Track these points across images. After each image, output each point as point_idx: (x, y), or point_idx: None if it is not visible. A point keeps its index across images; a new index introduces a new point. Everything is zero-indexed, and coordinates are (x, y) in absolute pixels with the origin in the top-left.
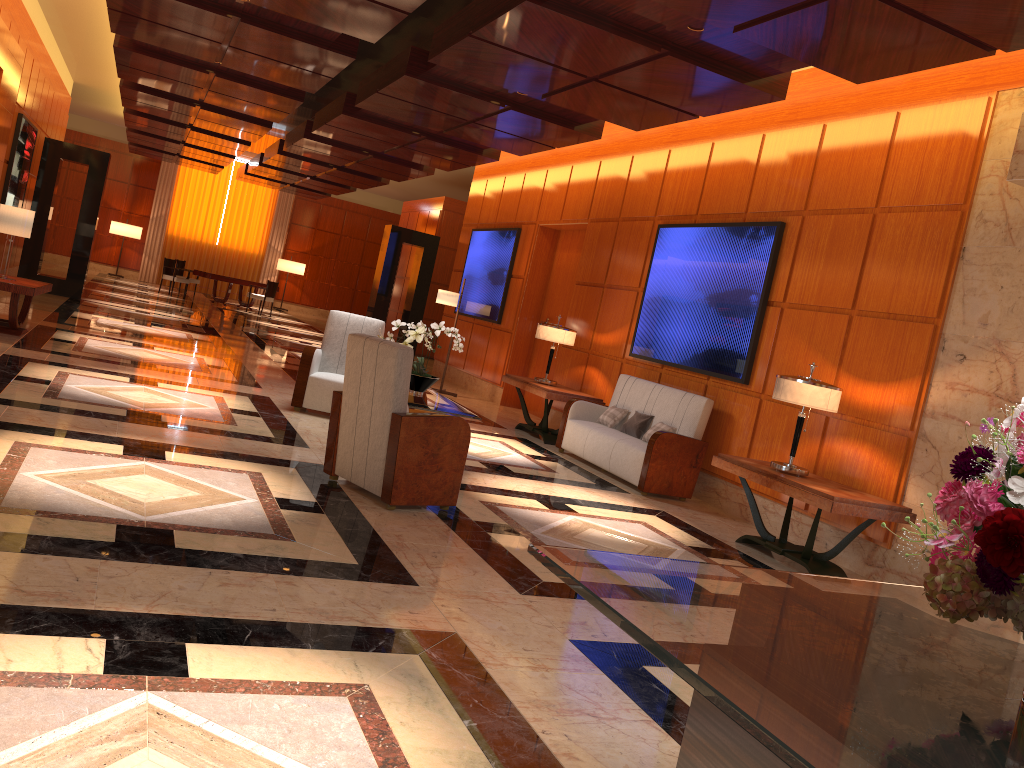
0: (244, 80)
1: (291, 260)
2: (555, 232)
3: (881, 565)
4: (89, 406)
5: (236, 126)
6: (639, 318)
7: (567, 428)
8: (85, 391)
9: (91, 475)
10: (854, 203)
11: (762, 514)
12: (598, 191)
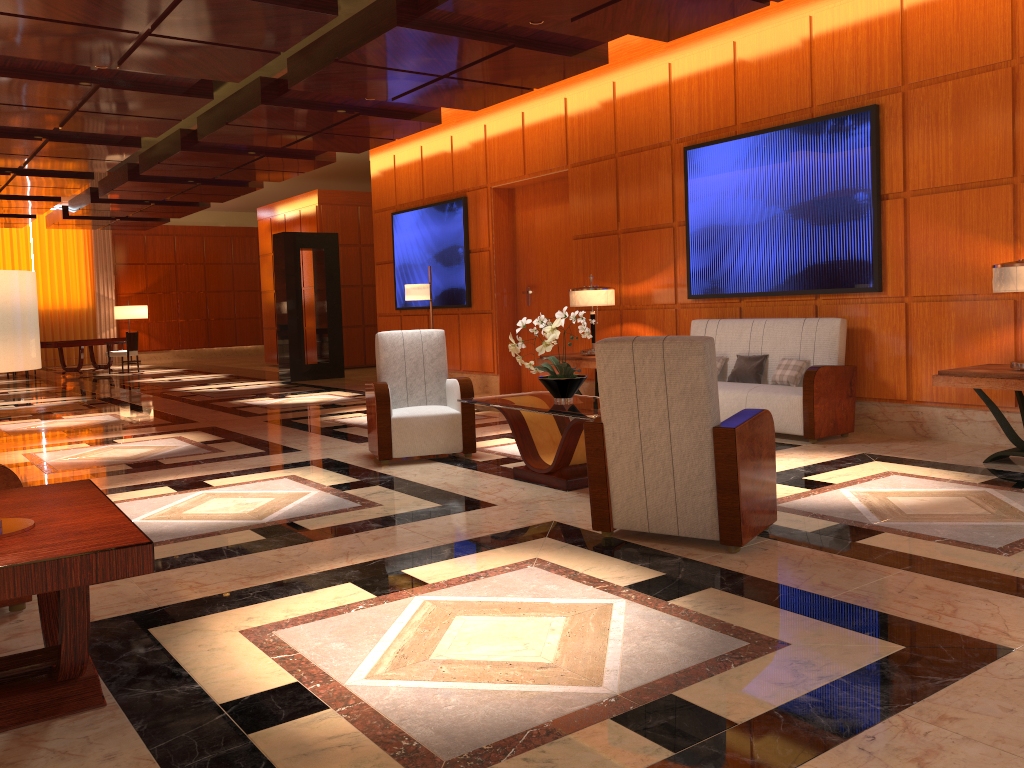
0: (137, 85)
1: (127, 305)
2: (509, 191)
3: None
4: (207, 541)
5: (90, 155)
6: (689, 255)
7: None
8: (163, 522)
9: (417, 646)
10: (978, 61)
11: (948, 425)
12: (573, 131)
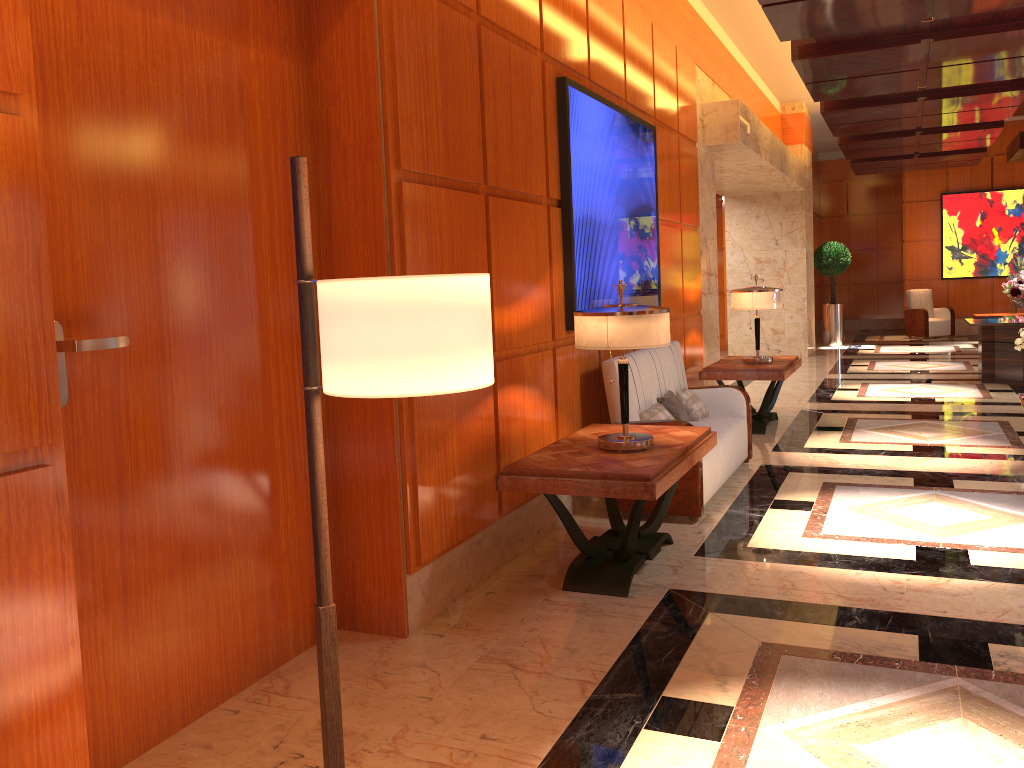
0: None
1: None
2: None
3: None
4: None
5: None
6: (573, 258)
7: (703, 471)
8: None
9: None
10: (671, 123)
11: None
12: None
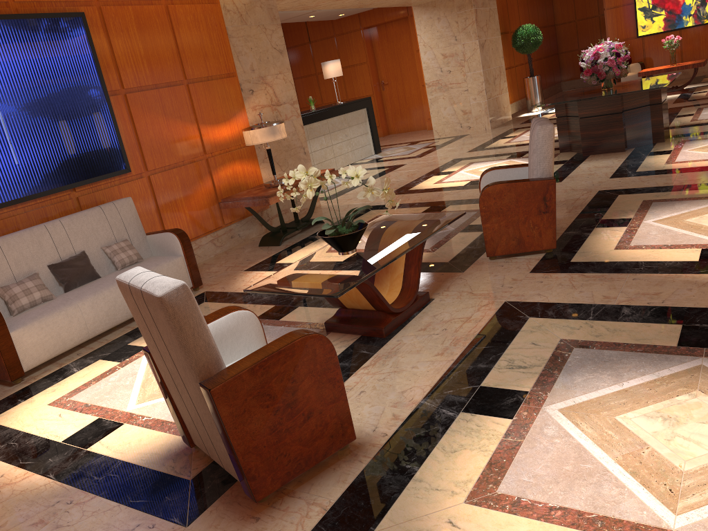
0: None
1: None
2: None
3: (268, 219)
4: None
5: None
6: None
7: (23, 341)
8: None
9: None
10: None
11: None
12: None
